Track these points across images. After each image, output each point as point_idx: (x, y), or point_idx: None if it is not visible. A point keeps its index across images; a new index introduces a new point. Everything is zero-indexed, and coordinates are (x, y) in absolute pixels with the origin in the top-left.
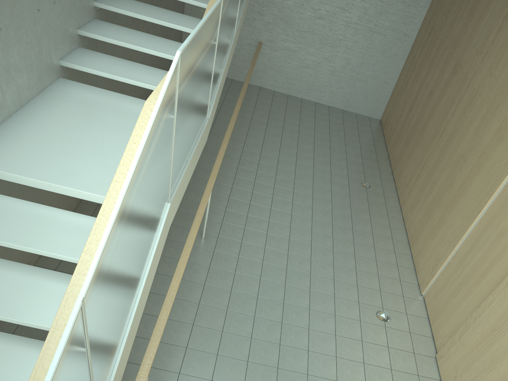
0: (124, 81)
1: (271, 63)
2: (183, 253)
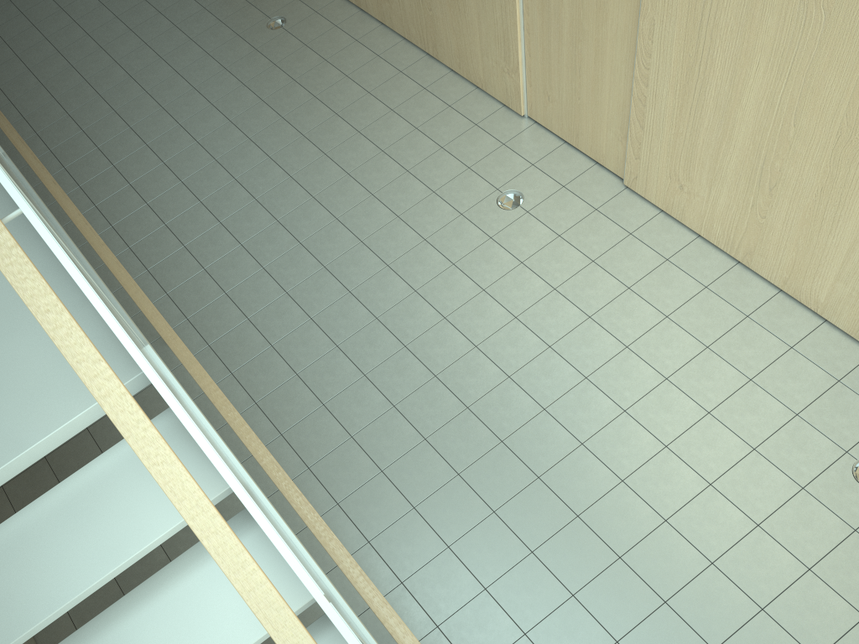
0: None
1: None
2: (210, 393)
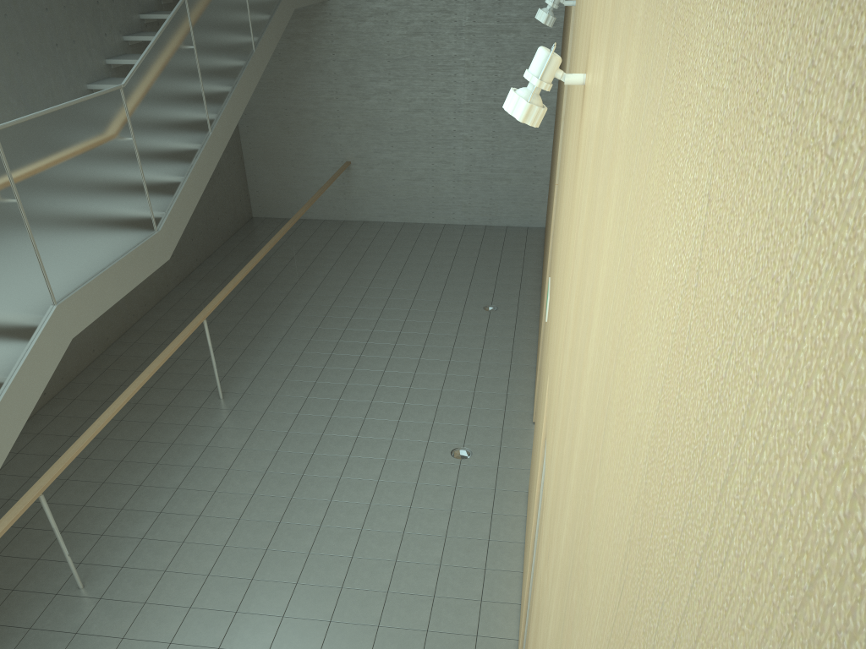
0: None
1: (369, 186)
2: (130, 387)
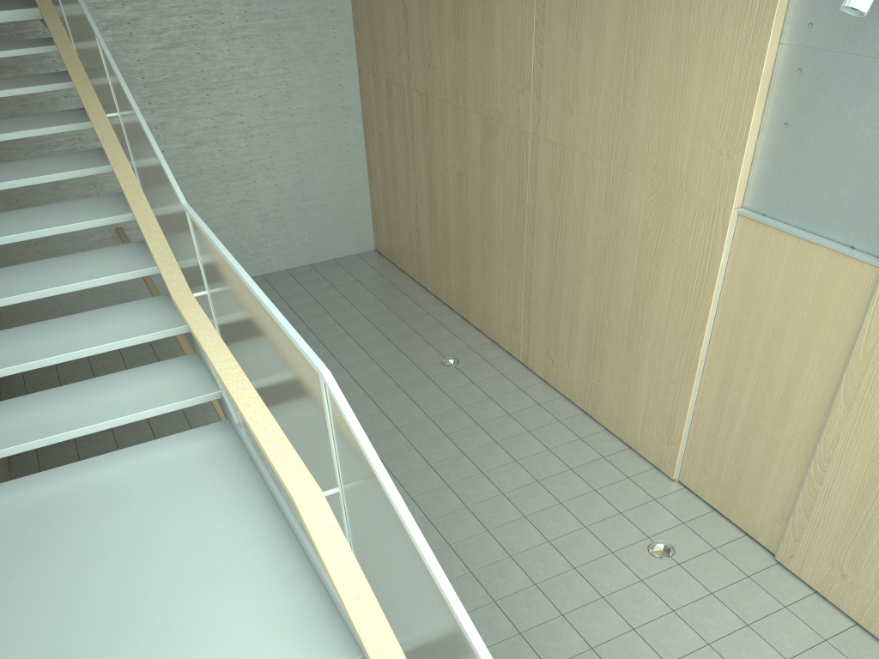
0: (39, 444)
1: None
2: None
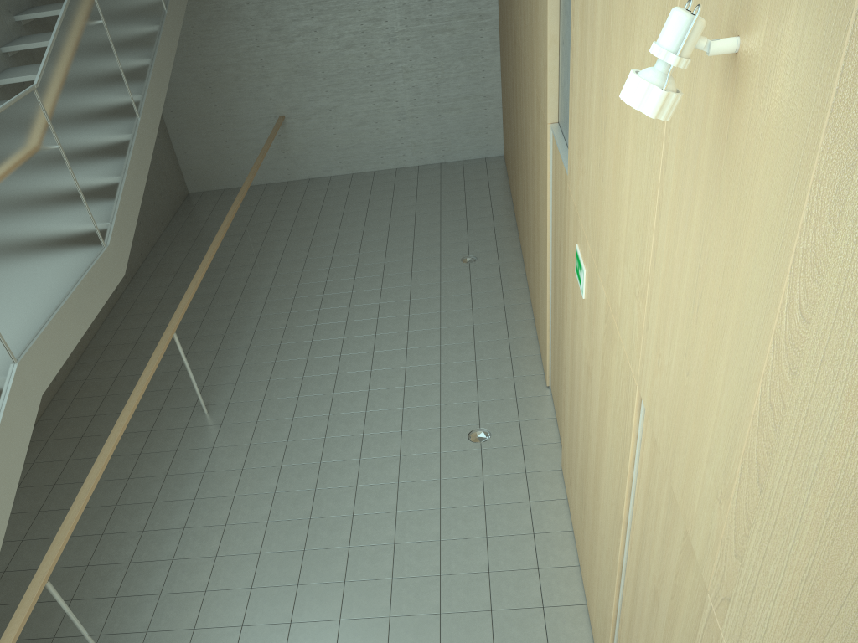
0: None
1: (309, 139)
2: (114, 431)
